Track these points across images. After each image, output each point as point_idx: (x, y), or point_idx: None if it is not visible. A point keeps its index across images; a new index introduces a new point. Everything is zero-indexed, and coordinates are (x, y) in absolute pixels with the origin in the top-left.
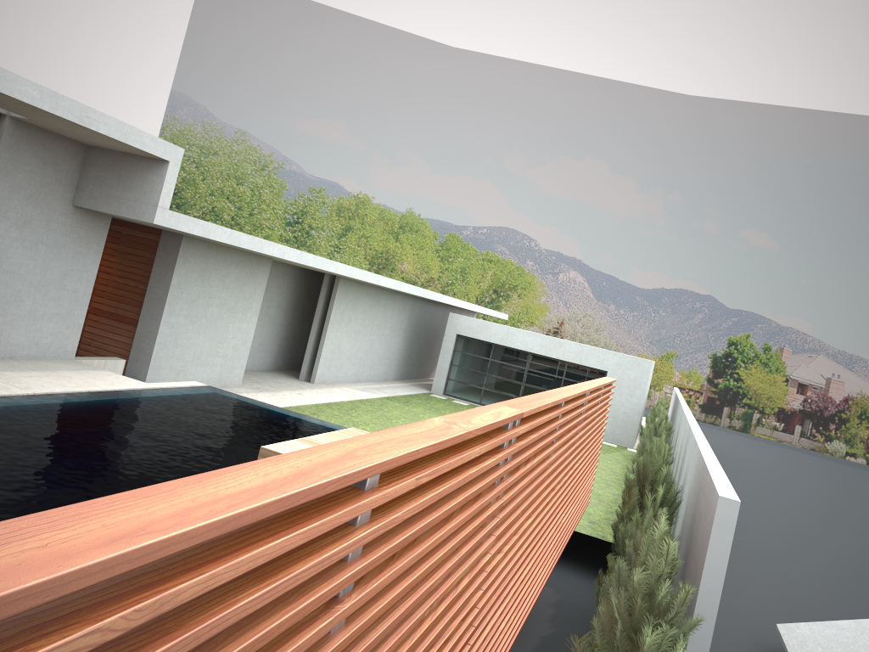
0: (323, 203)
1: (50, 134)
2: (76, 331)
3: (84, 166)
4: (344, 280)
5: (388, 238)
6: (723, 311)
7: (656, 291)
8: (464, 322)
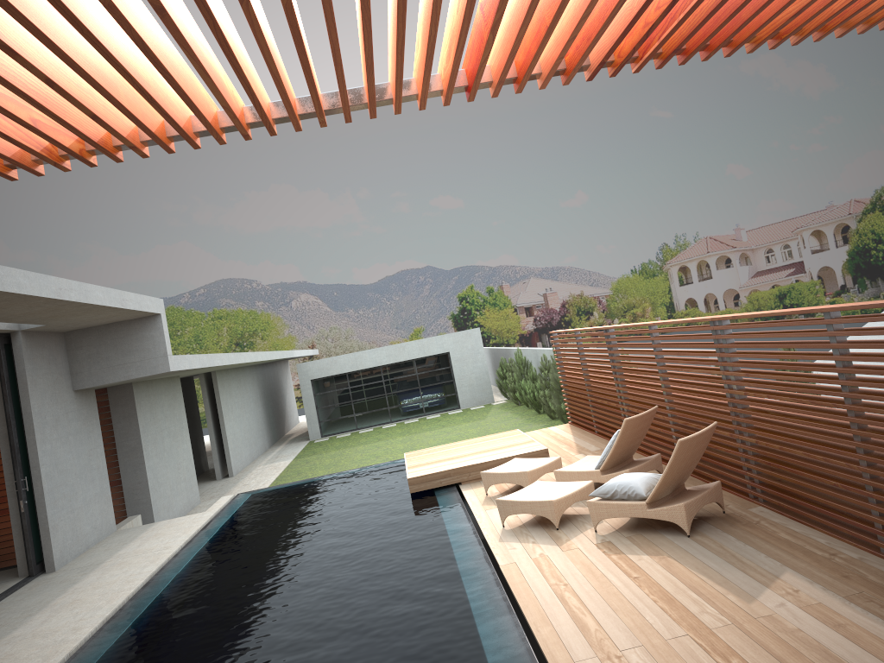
0: None
1: (44, 334)
2: (110, 503)
3: (70, 352)
4: (218, 372)
5: None
6: (444, 274)
7: (382, 281)
8: (313, 366)
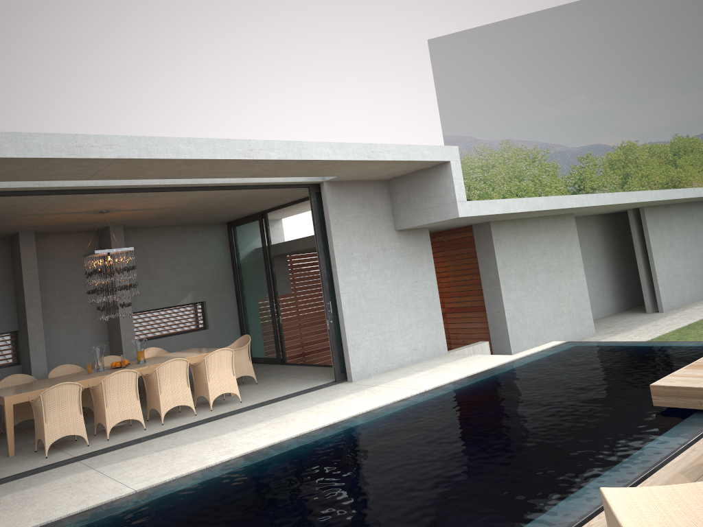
0: (594, 165)
1: (358, 183)
2: (440, 329)
3: (391, 197)
4: (649, 208)
5: (667, 169)
6: None
7: None
8: None
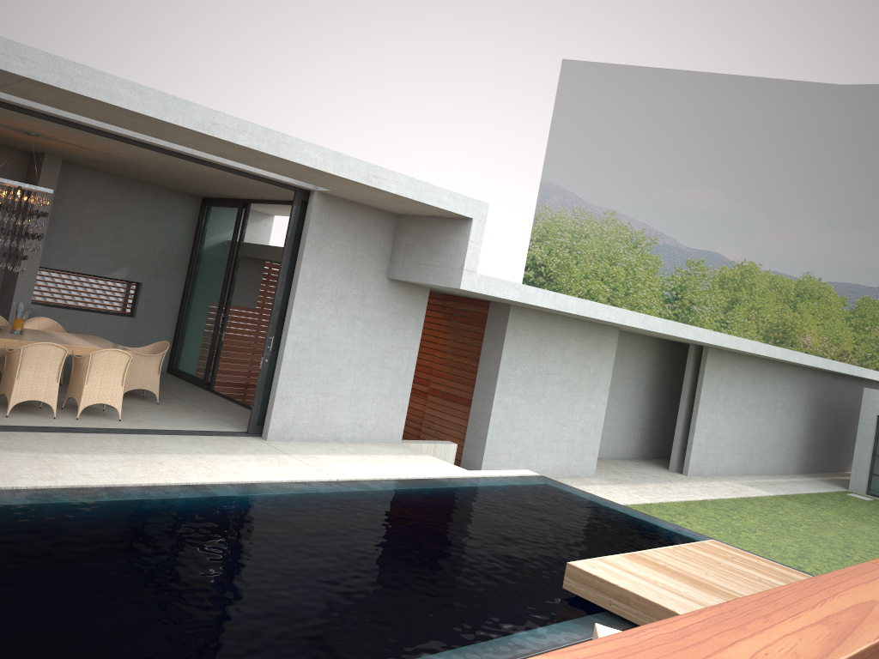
0: (703, 275)
1: (359, 206)
2: (401, 412)
3: (395, 237)
4: (714, 351)
5: (783, 309)
6: None
7: None
8: None
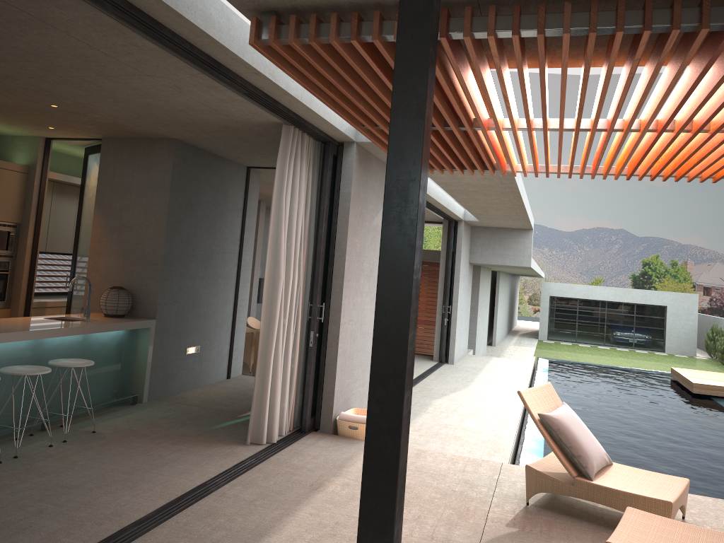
0: None
1: (467, 225)
2: (467, 336)
3: (472, 239)
4: (500, 273)
5: None
6: (634, 239)
7: (578, 232)
8: (554, 286)
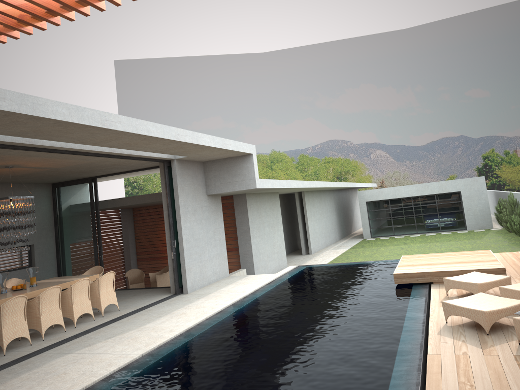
0: None
1: (190, 162)
2: (225, 260)
3: (205, 173)
4: (306, 192)
5: (266, 171)
6: (472, 141)
7: (429, 144)
8: (367, 193)
